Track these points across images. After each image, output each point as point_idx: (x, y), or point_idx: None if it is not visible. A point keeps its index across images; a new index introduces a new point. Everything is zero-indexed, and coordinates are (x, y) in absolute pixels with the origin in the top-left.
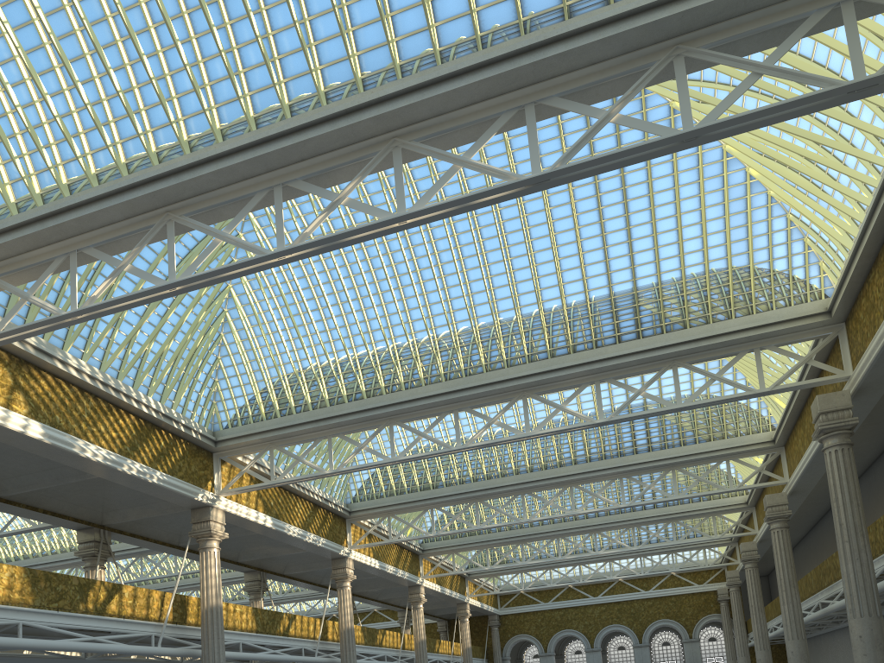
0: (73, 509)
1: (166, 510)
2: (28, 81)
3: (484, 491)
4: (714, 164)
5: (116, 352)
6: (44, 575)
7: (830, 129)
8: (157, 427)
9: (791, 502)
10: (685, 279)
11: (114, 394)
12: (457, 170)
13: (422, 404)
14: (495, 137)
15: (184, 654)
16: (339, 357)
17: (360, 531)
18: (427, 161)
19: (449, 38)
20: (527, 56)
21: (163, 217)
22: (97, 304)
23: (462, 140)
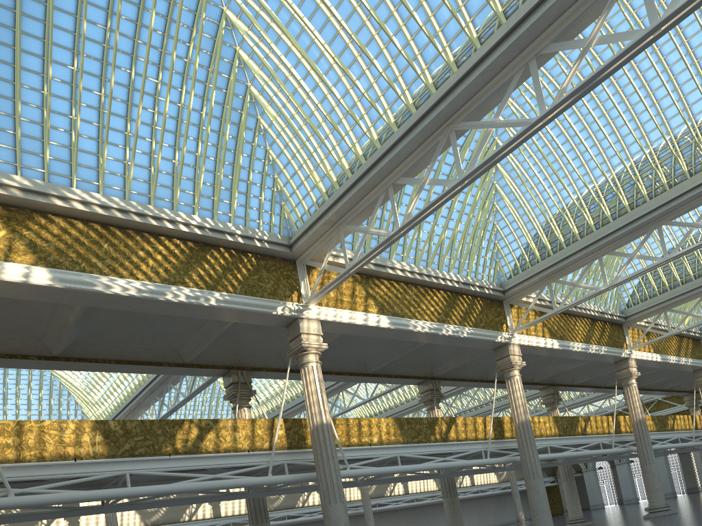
0: (413, 370)
1: (474, 355)
2: (342, 77)
3: None
4: None
5: (423, 248)
6: (405, 420)
7: None
8: (459, 294)
9: None
10: None
11: (427, 279)
12: None
13: (690, 196)
14: None
15: (507, 461)
16: (598, 184)
17: (637, 332)
18: None
19: None
20: None
21: (445, 130)
22: (412, 218)
23: None
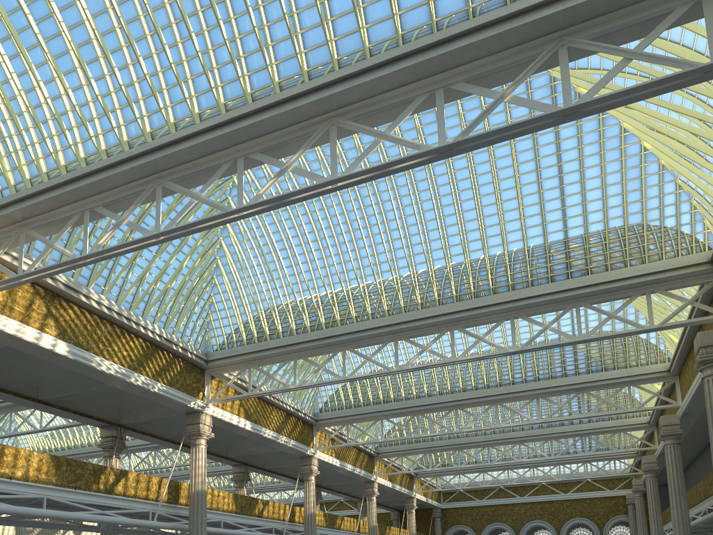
0: (97, 411)
1: (167, 414)
2: (57, 79)
3: (424, 406)
4: (613, 138)
5: (129, 289)
6: (66, 461)
7: (709, 107)
8: (160, 348)
9: (683, 423)
10: (588, 234)
11: (126, 321)
12: (380, 143)
13: (368, 334)
14: (430, 119)
15: (174, 528)
16: (305, 296)
17: (325, 436)
18: (375, 138)
19: (376, 37)
20: (436, 49)
21: (153, 182)
22: (101, 250)
23: (386, 119)
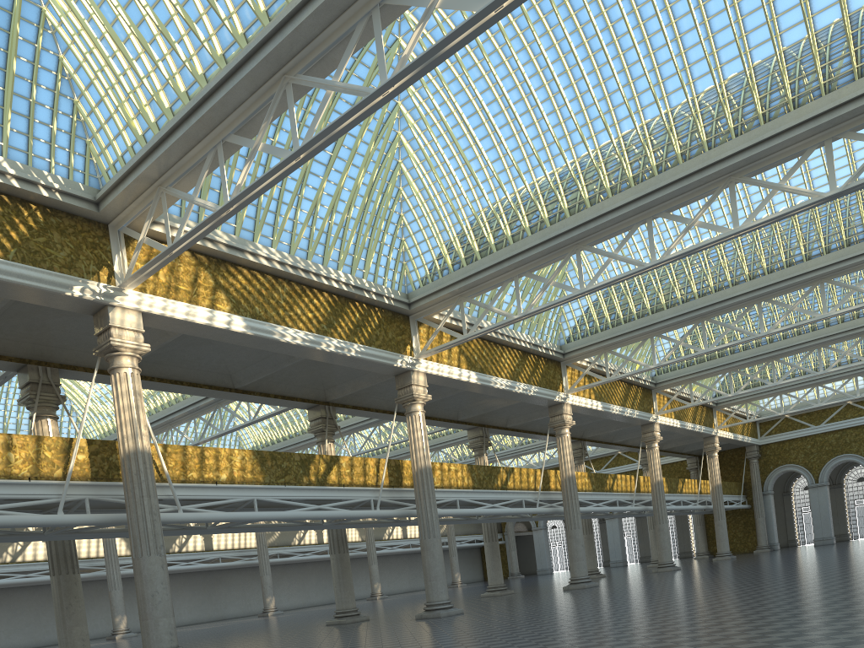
0: (299, 391)
1: (375, 380)
2: None
3: (711, 307)
4: None
5: (300, 233)
6: (269, 455)
7: None
8: (350, 300)
9: None
10: None
11: (304, 275)
12: None
13: (608, 220)
14: None
15: (401, 515)
16: (517, 185)
17: (578, 373)
18: None
19: None
20: None
21: (281, 82)
22: (240, 192)
23: None
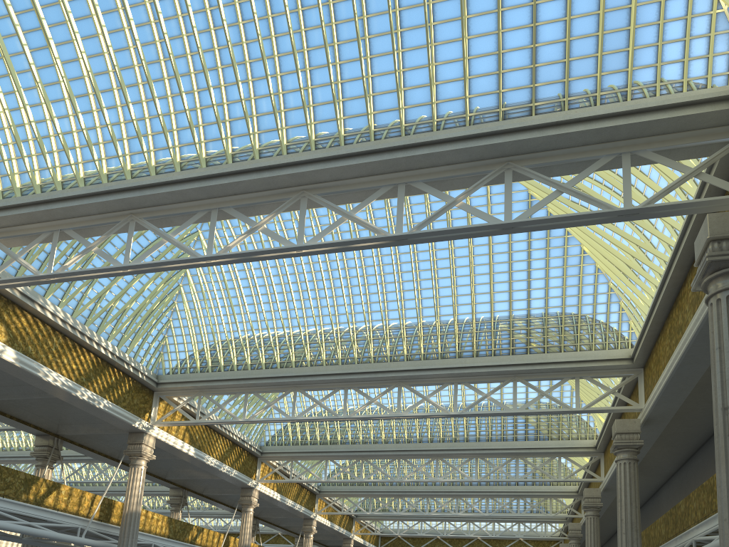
0: (35, 419)
1: (109, 430)
2: (44, 105)
3: (369, 452)
4: (558, 238)
5: (86, 304)
6: None
7: (637, 229)
8: (111, 366)
9: (605, 497)
10: (530, 317)
11: (79, 336)
12: (344, 221)
13: (321, 379)
14: None
15: (102, 546)
16: (263, 334)
17: (268, 469)
18: None
19: (351, 128)
20: (401, 151)
21: (128, 217)
22: (66, 272)
23: (353, 199)
